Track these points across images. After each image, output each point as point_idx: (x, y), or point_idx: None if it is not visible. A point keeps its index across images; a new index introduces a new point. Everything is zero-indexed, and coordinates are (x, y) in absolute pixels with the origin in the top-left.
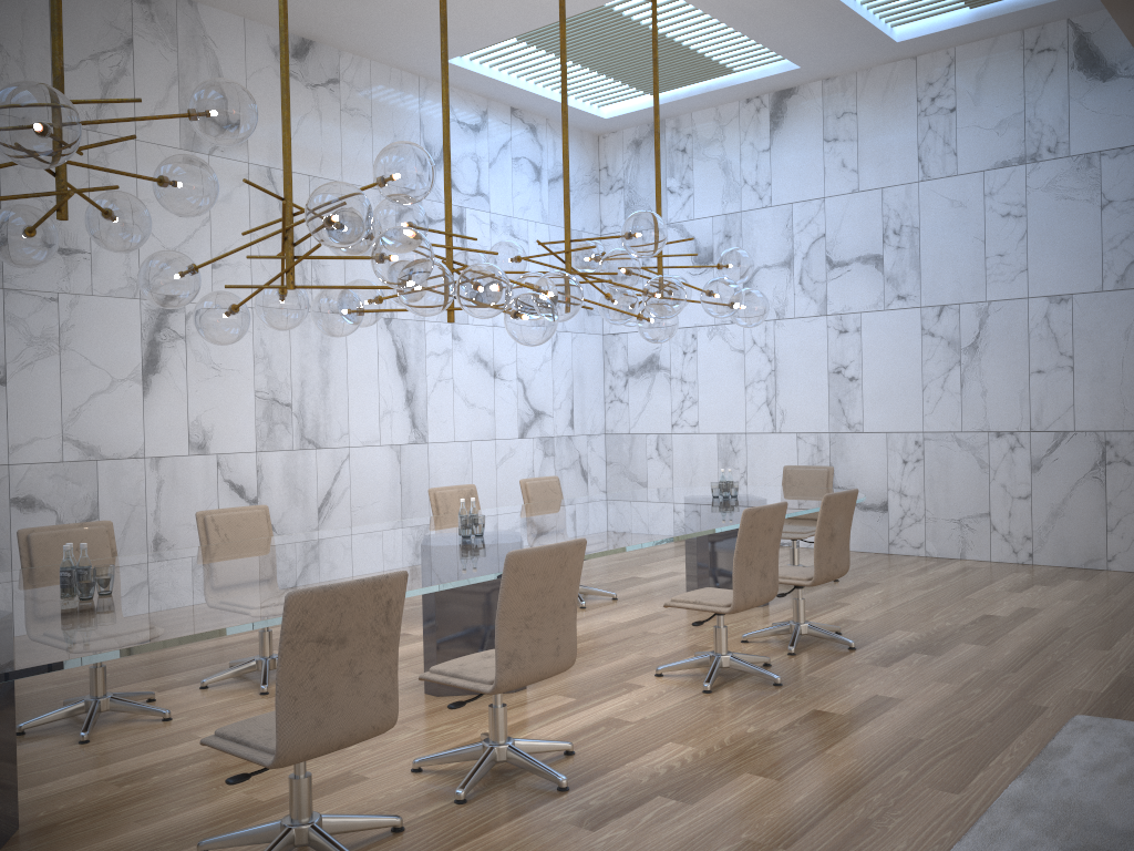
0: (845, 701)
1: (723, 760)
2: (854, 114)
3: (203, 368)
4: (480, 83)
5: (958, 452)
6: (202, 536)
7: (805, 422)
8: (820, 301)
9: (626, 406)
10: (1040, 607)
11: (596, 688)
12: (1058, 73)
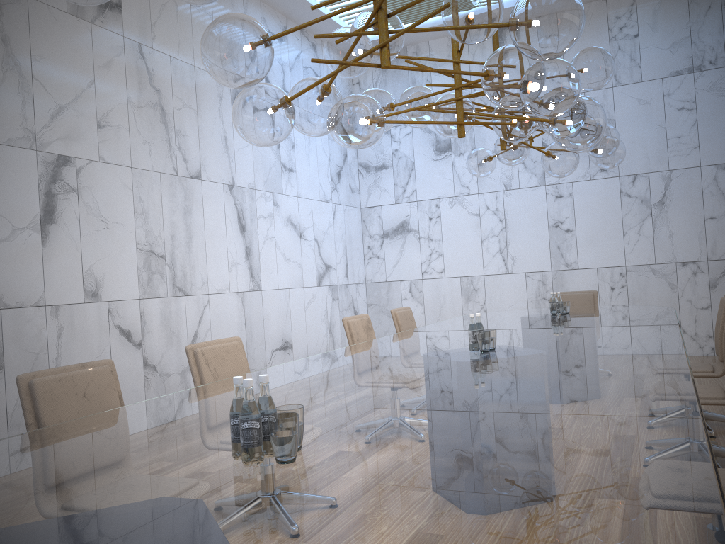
0: None
1: None
2: None
3: (93, 220)
4: (288, 1)
5: (653, 279)
6: (194, 372)
7: (532, 264)
8: (539, 176)
9: (382, 260)
10: None
11: None
12: (714, 9)
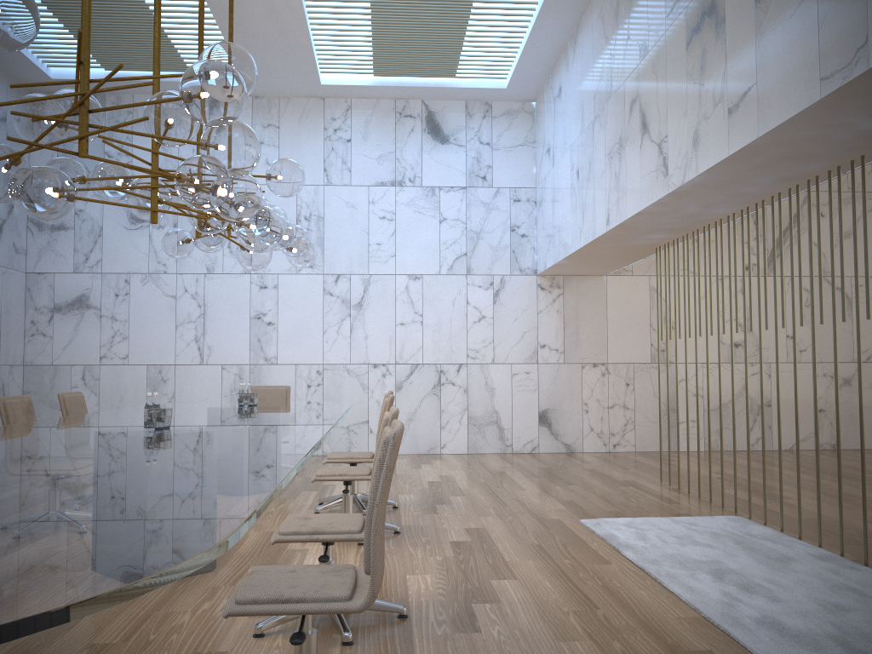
0: (457, 534)
1: (463, 577)
2: (277, 127)
3: None
4: None
5: (348, 378)
6: None
7: (230, 356)
8: None
9: (50, 339)
10: (449, 474)
11: (275, 556)
12: (416, 132)
